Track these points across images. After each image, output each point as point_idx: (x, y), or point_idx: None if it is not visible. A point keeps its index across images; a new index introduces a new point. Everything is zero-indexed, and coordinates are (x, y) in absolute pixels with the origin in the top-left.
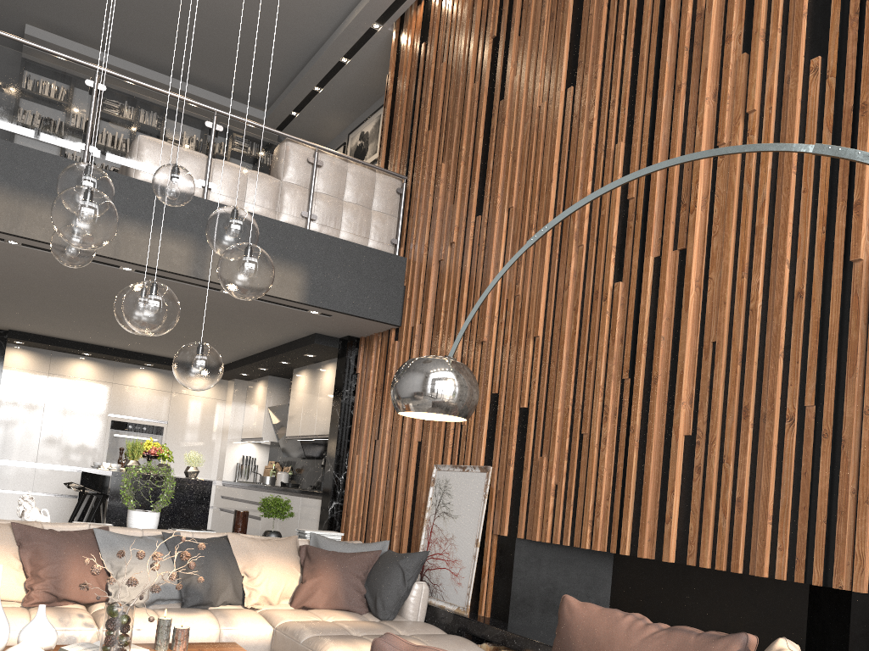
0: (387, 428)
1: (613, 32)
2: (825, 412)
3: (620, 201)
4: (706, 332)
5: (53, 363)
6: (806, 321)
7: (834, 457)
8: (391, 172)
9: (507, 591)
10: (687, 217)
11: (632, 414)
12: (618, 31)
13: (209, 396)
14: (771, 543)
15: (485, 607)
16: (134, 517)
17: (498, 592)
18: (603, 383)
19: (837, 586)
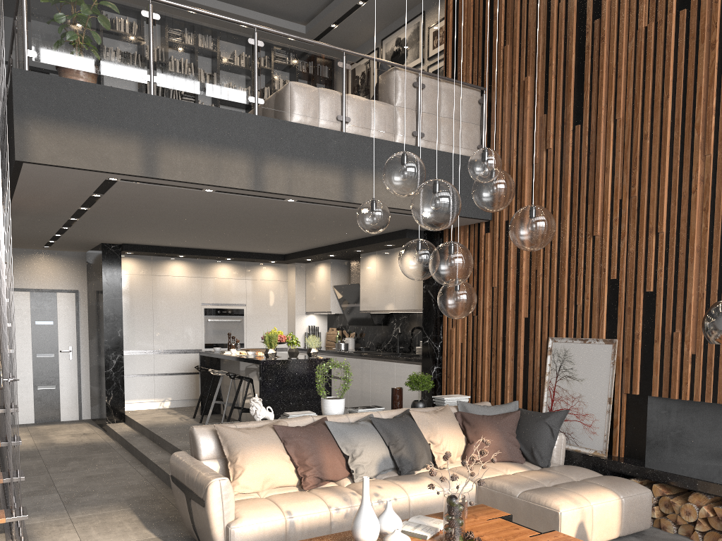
0: (487, 306)
1: None
2: None
3: None
4: None
5: (154, 266)
6: None
7: None
8: (474, 86)
9: (642, 437)
10: None
11: None
12: None
13: (274, 279)
14: None
15: (619, 449)
16: (329, 404)
17: (631, 437)
18: None
19: None
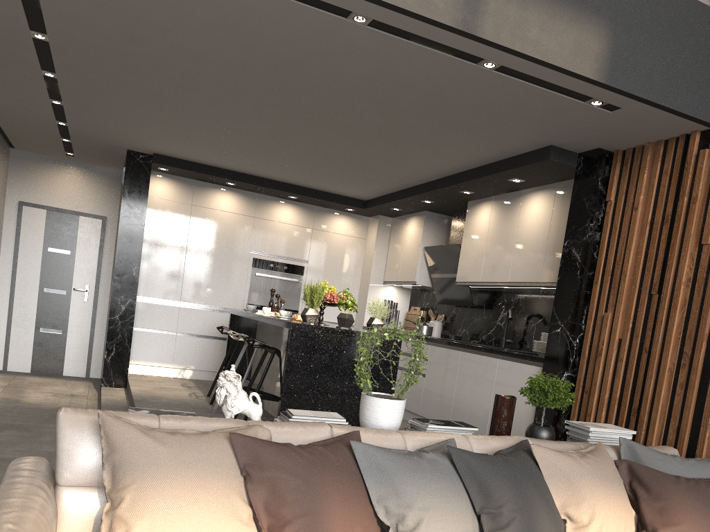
0: (683, 278)
1: None
2: None
3: None
4: None
5: (196, 193)
6: None
7: None
8: None
9: None
10: None
11: None
12: None
13: (349, 234)
14: None
15: None
16: (374, 407)
17: None
18: None
19: None
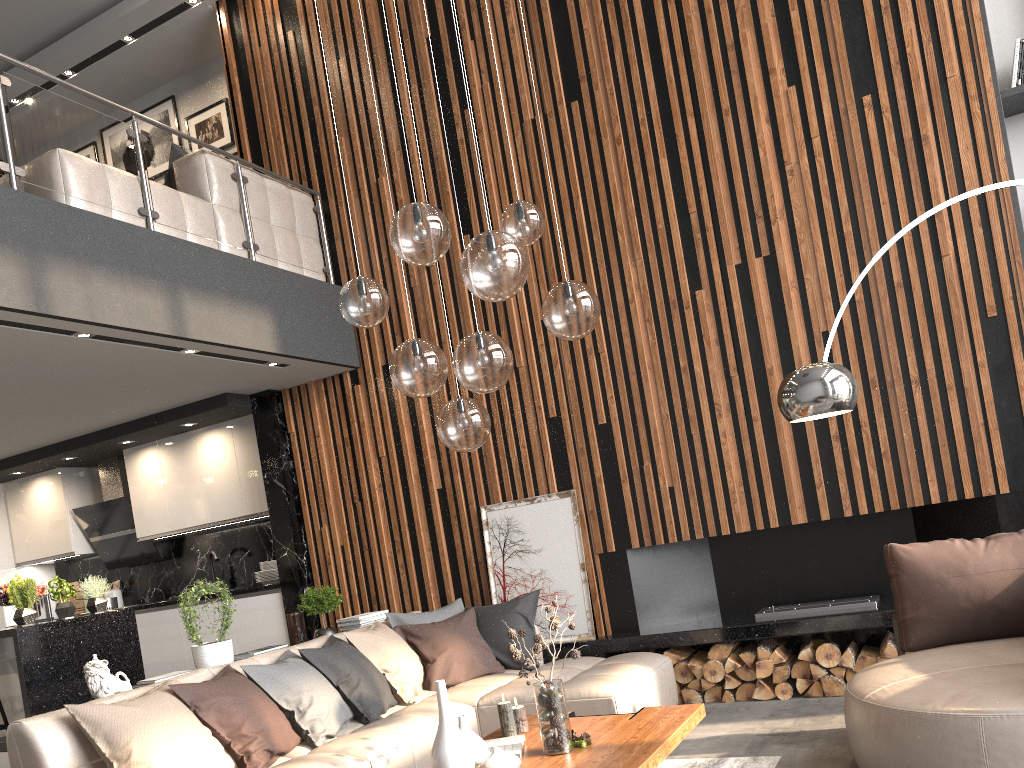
0: (375, 485)
1: (621, 51)
2: (945, 371)
3: (677, 215)
4: (814, 324)
5: None
6: (909, 305)
7: (959, 403)
8: (306, 188)
9: (630, 602)
10: (765, 227)
11: (751, 406)
12: (629, 51)
13: None
14: (920, 479)
15: (605, 626)
16: (213, 652)
17: (616, 607)
18: (704, 384)
19: (986, 494)
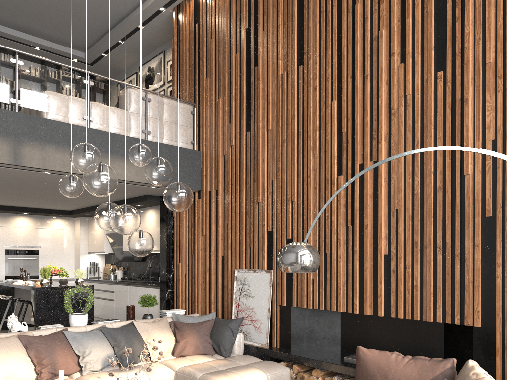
0: (199, 248)
1: (324, 39)
2: (456, 245)
3: (337, 132)
4: (392, 204)
5: None
6: (443, 201)
7: (461, 265)
8: (187, 102)
9: (288, 333)
10: (376, 144)
11: (355, 244)
12: (327, 39)
13: (64, 228)
14: (433, 305)
15: (276, 342)
16: (75, 318)
17: (283, 334)
18: (336, 227)
19: (466, 324)
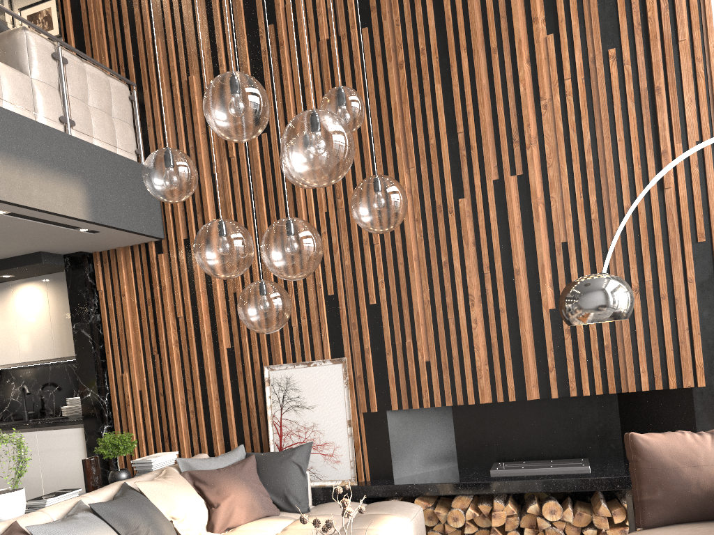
0: (172, 341)
1: None
2: (660, 283)
3: (447, 133)
4: (556, 236)
5: None
6: (634, 226)
7: (669, 310)
8: (124, 78)
9: (387, 454)
10: (520, 151)
11: (500, 299)
12: None
13: None
14: (634, 370)
15: (364, 473)
16: (3, 502)
17: (375, 457)
18: (461, 278)
19: (686, 386)
